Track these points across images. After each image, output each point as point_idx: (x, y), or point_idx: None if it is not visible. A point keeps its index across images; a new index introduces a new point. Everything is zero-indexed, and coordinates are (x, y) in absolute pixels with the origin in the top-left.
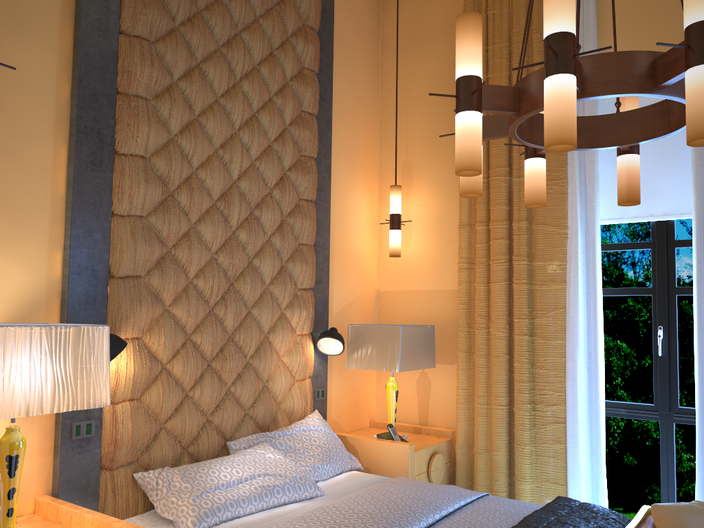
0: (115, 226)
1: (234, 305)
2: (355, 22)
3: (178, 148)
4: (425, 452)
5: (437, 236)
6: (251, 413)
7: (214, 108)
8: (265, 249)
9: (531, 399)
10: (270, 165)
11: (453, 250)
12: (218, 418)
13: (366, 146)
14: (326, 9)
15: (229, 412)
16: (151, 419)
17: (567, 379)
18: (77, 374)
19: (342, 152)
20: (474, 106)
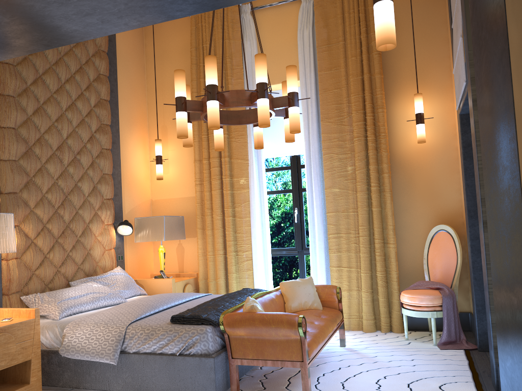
0: (2, 166)
1: (69, 208)
2: (129, 45)
3: (32, 122)
4: (181, 283)
5: (183, 167)
6: (82, 267)
7: (51, 100)
8: (84, 177)
9: (235, 249)
10: (84, 130)
11: (192, 174)
12: (63, 269)
13: (139, 116)
14: (111, 39)
15: (69, 266)
16: (27, 269)
17: (252, 237)
18: (0, 236)
19: (125, 120)
20: (183, 109)
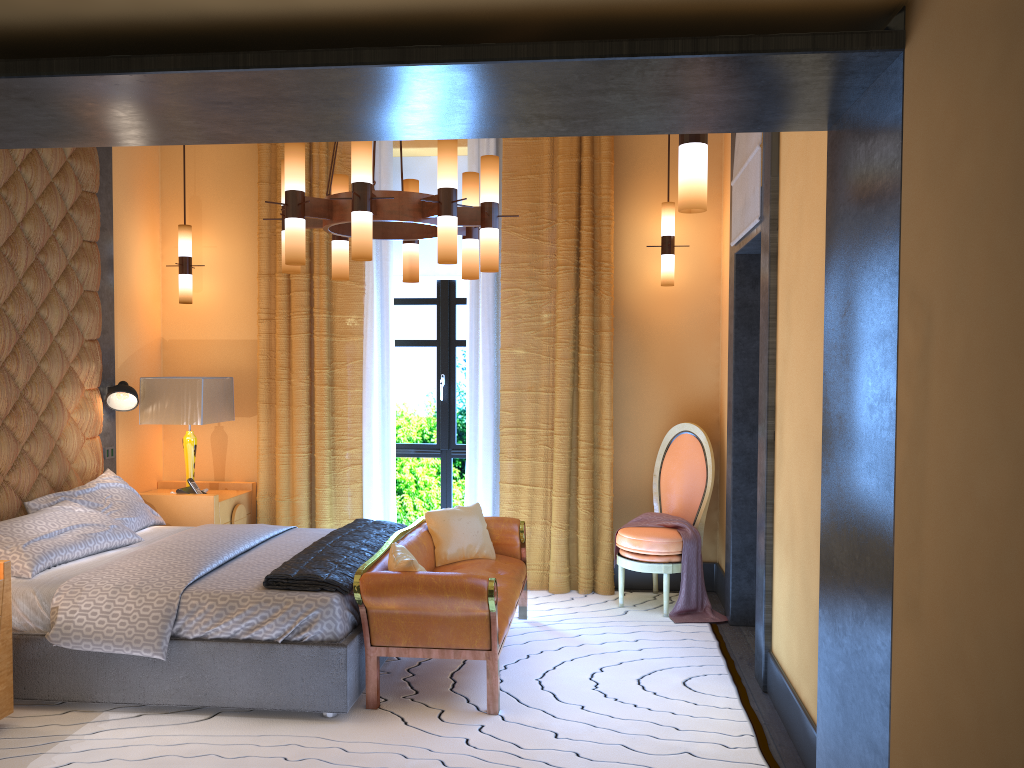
0: None
1: (26, 360)
2: None
3: None
4: (228, 502)
5: (232, 282)
6: (46, 473)
7: None
8: (52, 298)
9: (331, 444)
10: (54, 205)
11: (250, 298)
12: (15, 478)
13: (146, 174)
14: None
15: (26, 472)
16: None
17: (364, 424)
18: None
19: (121, 183)
20: (300, 214)
